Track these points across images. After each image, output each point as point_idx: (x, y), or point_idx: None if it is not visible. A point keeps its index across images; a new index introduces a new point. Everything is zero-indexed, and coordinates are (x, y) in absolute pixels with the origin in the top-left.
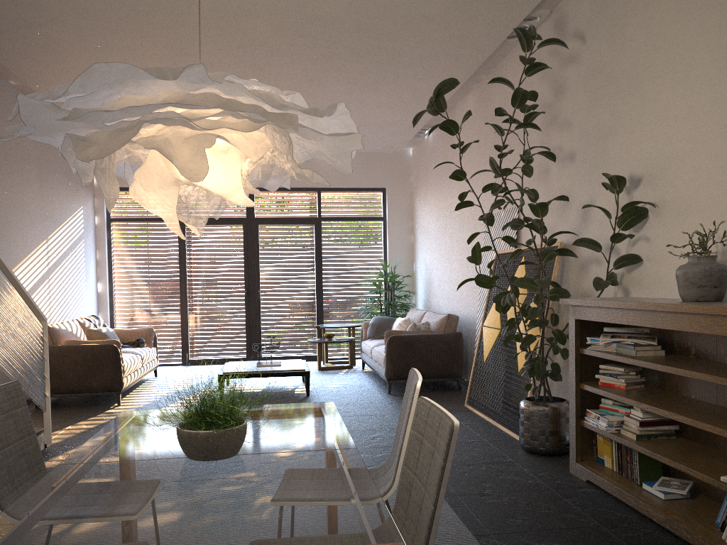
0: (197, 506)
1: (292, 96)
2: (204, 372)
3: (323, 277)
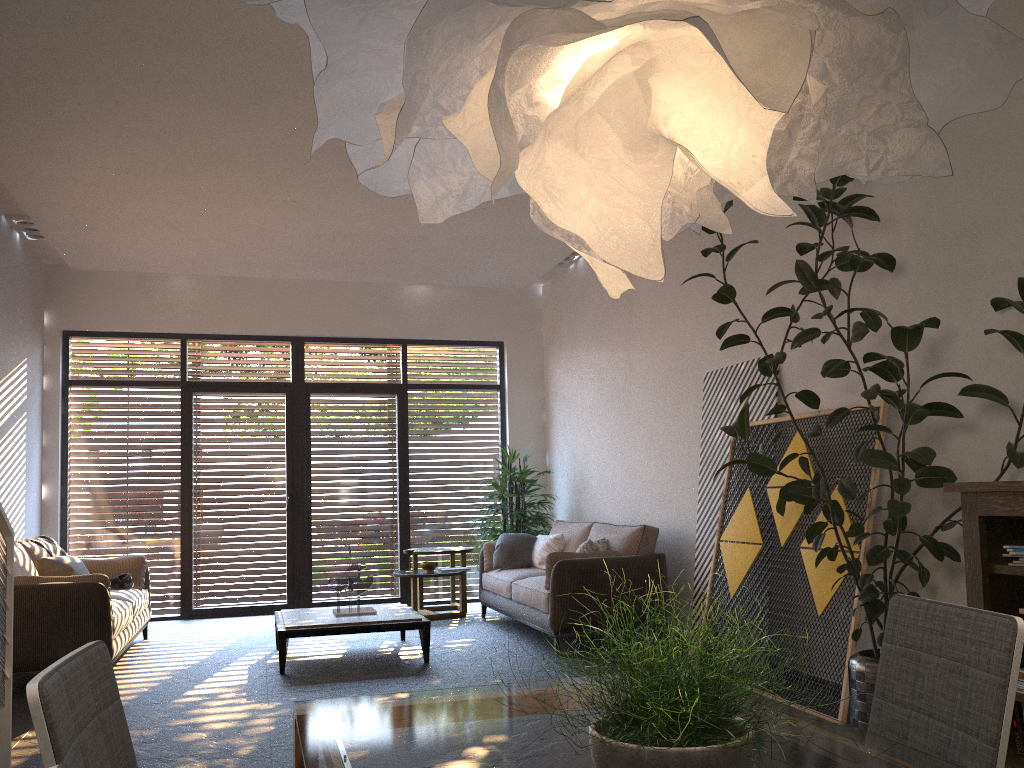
0: None
1: None
2: (224, 629)
3: (409, 476)
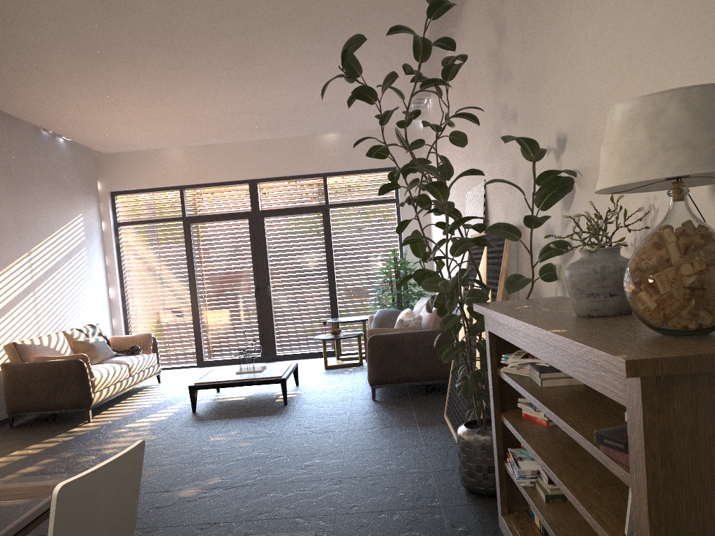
0: None
1: None
2: None
3: (335, 268)
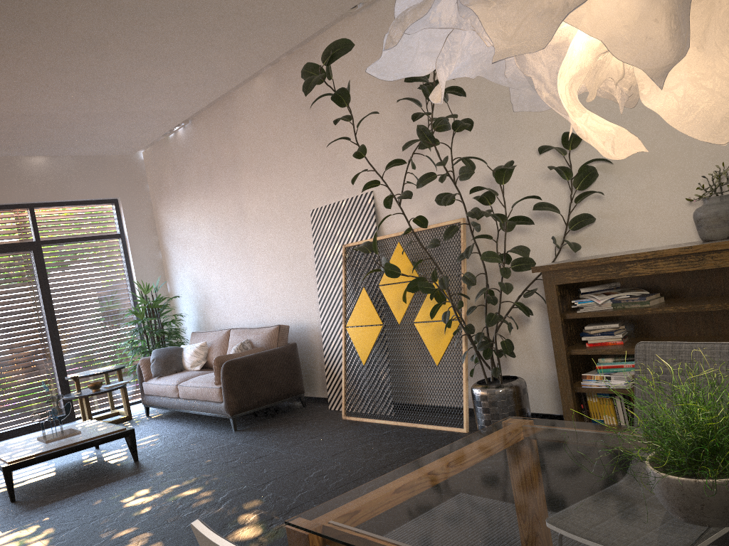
0: None
1: None
2: None
3: (55, 316)
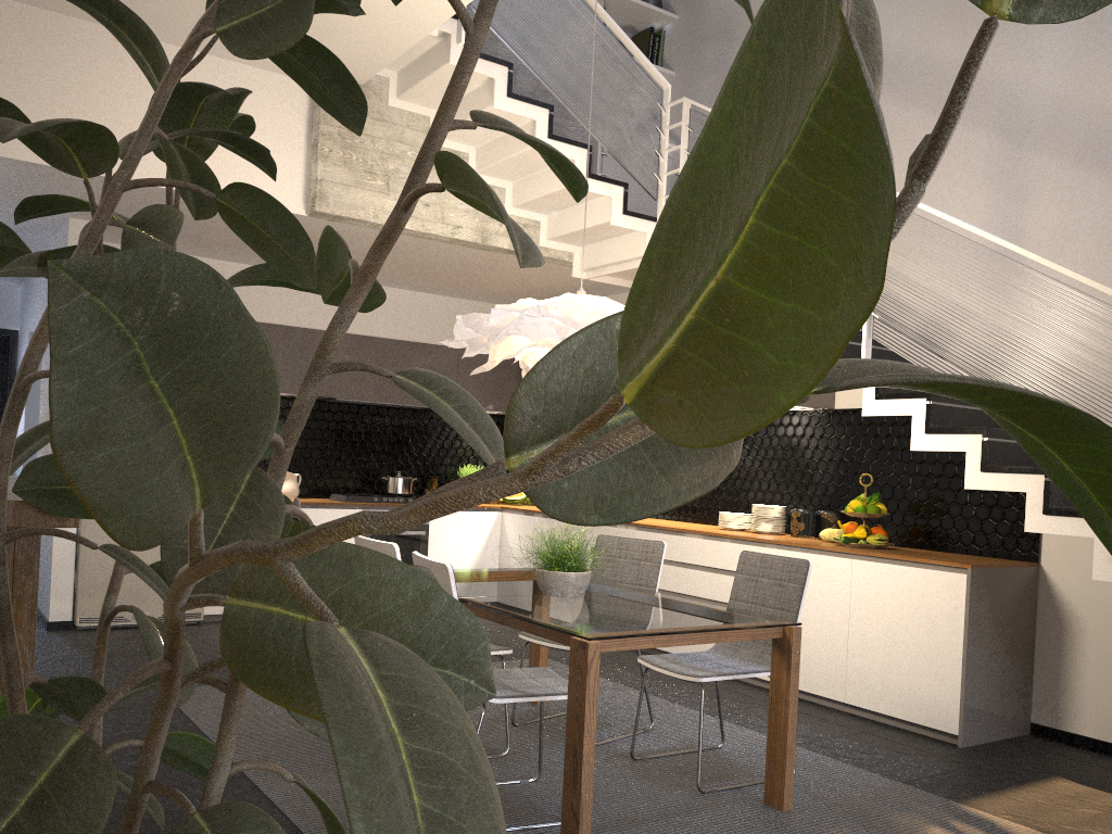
0: (498, 579)
1: (503, 305)
2: None
3: None
